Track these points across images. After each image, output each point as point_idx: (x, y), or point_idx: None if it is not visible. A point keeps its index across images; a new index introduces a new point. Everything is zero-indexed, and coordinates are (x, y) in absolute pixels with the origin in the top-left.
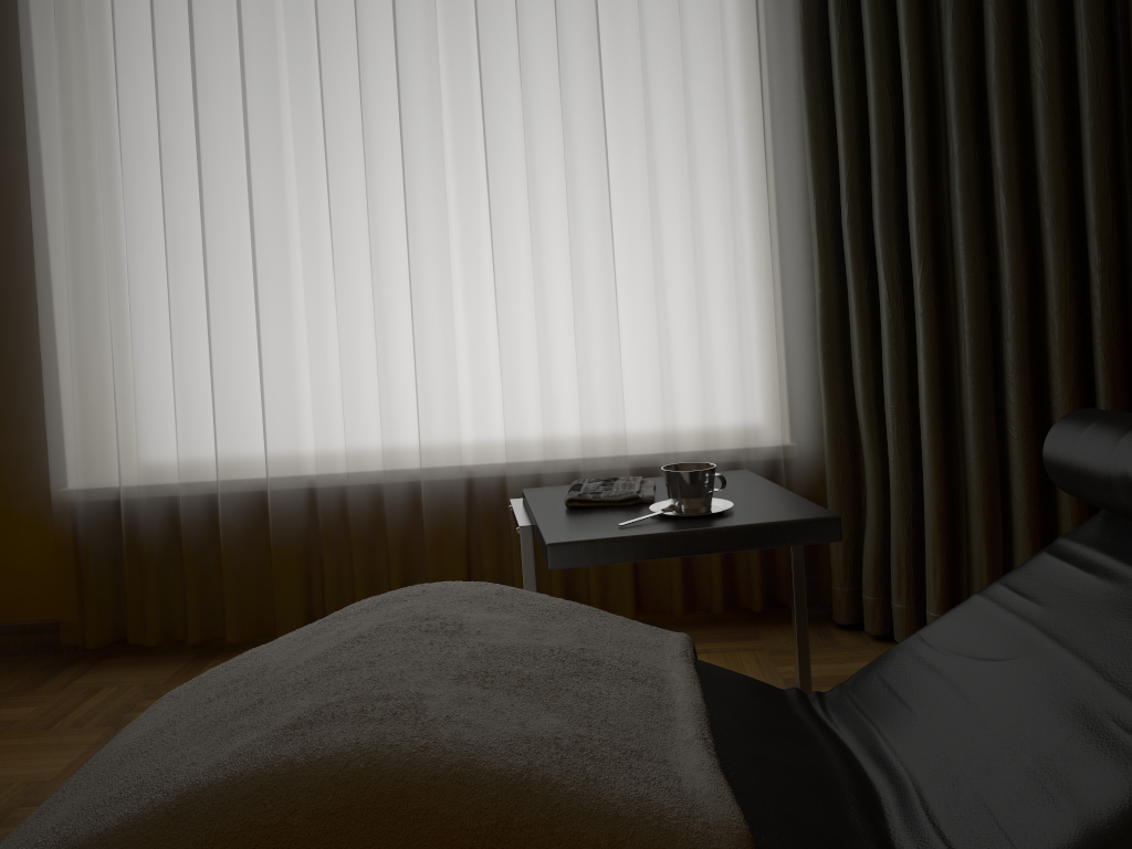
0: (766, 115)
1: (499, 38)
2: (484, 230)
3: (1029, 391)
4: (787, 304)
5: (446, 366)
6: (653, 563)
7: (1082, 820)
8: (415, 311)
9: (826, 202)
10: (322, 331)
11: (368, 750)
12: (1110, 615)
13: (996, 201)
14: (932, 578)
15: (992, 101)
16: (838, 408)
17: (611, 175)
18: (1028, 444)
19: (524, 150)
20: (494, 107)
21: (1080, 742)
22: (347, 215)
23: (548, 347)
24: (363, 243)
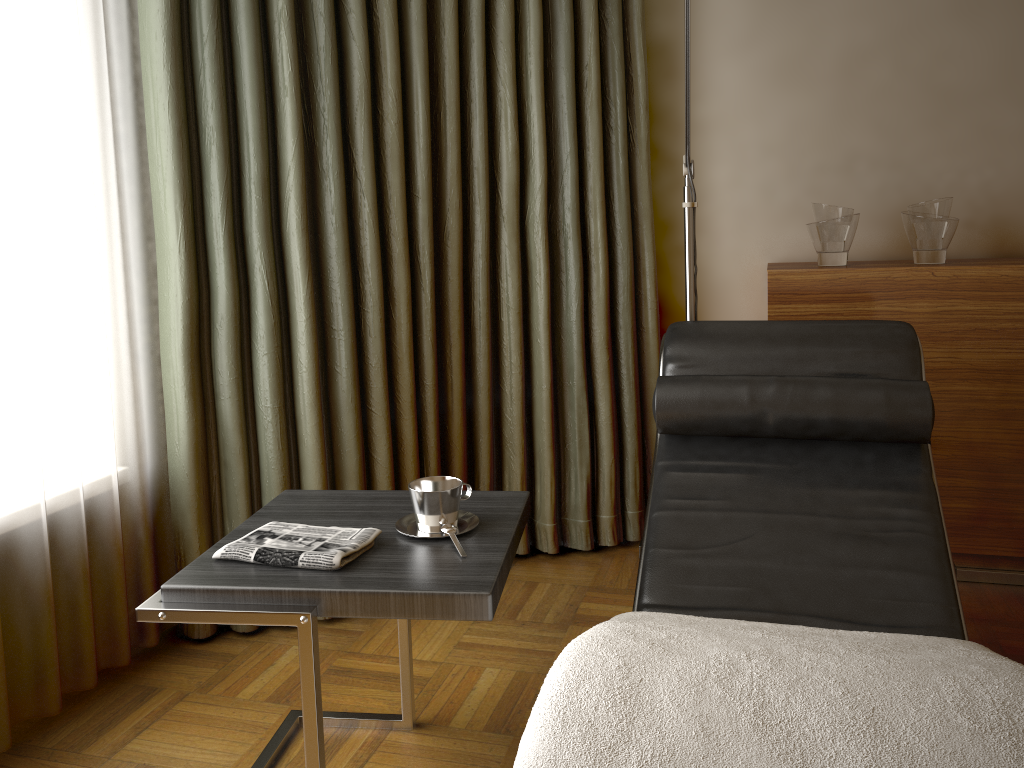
0: (115, 99)
1: None
2: None
3: (387, 377)
4: (136, 313)
5: None
6: (10, 662)
7: (932, 574)
8: None
9: (191, 206)
10: None
11: None
12: (776, 488)
13: (362, 223)
14: None
15: (361, 139)
16: (201, 418)
17: None
18: (389, 419)
19: None
20: None
21: (871, 547)
22: None
23: None
24: None
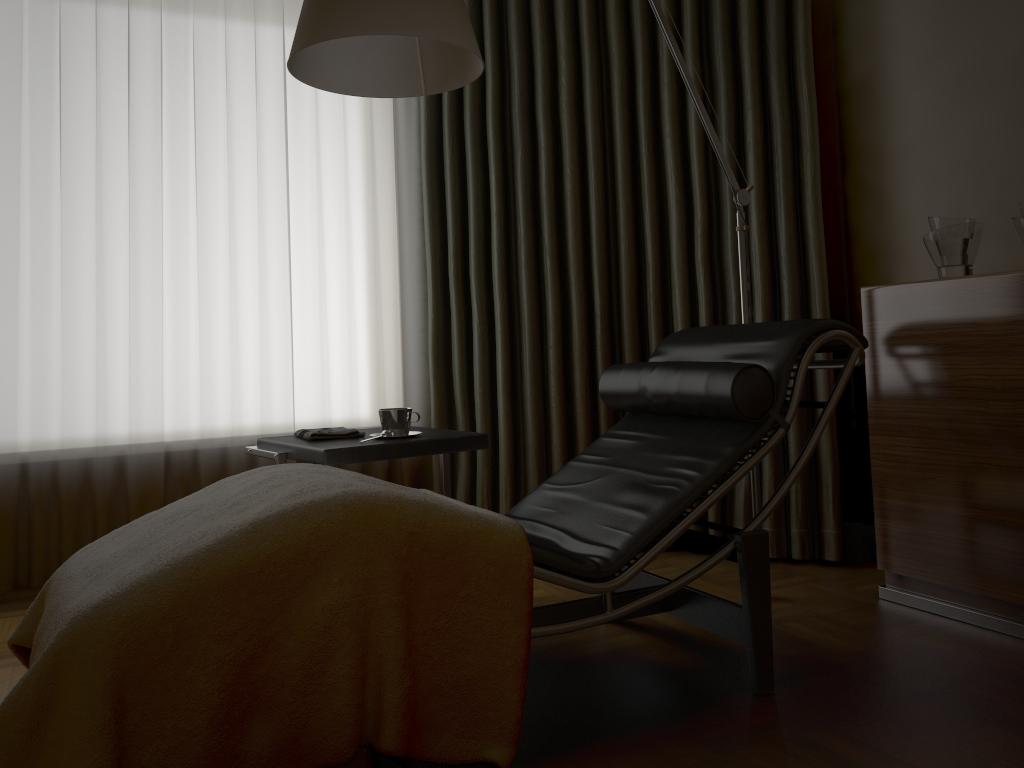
0: (398, 198)
1: (211, 119)
2: (191, 259)
3: (562, 378)
4: (408, 325)
5: (155, 361)
6: None
7: (648, 514)
8: (133, 317)
9: (438, 259)
10: (47, 330)
11: (352, 493)
12: (640, 451)
13: (545, 264)
14: (504, 500)
15: (543, 205)
16: (442, 395)
17: (290, 227)
18: (562, 410)
19: (227, 203)
20: (206, 169)
21: (639, 493)
22: (76, 238)
23: (239, 349)
24: (88, 262)
